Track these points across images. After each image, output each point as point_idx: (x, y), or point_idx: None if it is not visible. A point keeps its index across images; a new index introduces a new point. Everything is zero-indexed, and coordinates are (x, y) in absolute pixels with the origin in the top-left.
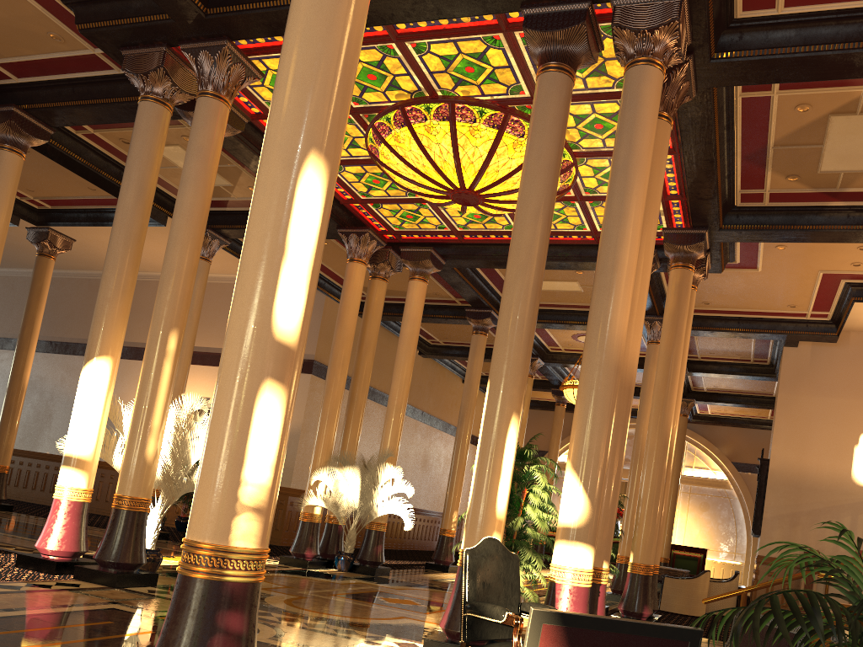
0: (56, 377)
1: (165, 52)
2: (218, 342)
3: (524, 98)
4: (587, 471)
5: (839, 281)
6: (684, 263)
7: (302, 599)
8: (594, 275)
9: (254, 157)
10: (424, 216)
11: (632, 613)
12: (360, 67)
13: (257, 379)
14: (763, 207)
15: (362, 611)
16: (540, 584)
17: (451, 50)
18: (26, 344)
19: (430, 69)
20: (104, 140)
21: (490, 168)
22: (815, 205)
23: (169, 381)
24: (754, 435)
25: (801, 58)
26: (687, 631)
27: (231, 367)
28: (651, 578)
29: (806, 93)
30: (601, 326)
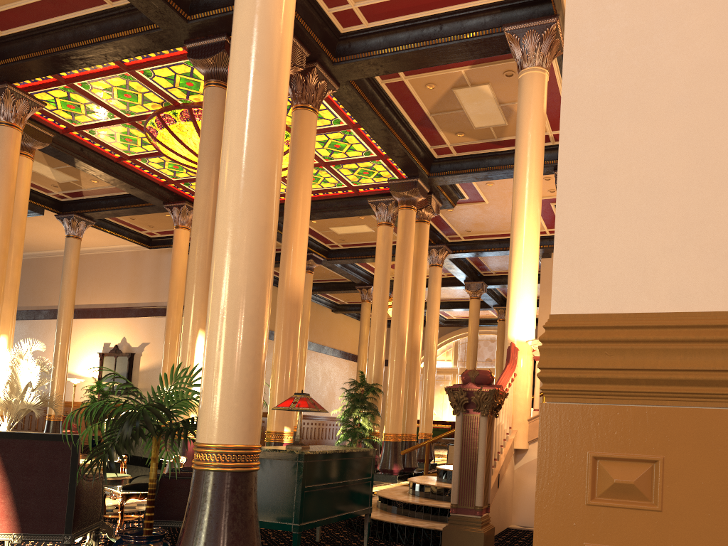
0: None
1: None
2: (113, 299)
3: None
4: None
5: (550, 205)
6: (406, 205)
7: None
8: None
9: (75, 159)
10: None
11: (385, 470)
12: (116, 90)
13: None
14: (455, 157)
15: None
16: None
17: (169, 73)
18: None
19: (163, 86)
20: None
21: None
22: (489, 151)
23: None
24: None
25: (390, 56)
26: (69, 436)
27: None
28: (399, 443)
29: (425, 76)
30: None
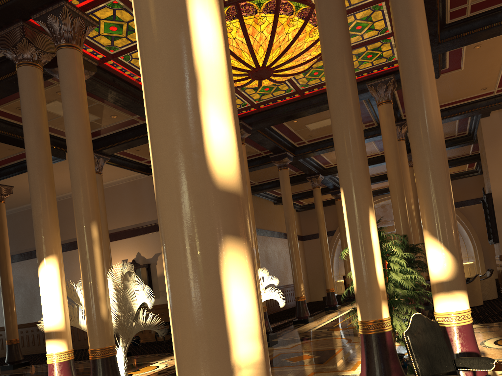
0: (31, 274)
1: (23, 26)
2: (122, 223)
3: None
4: (445, 234)
5: None
6: None
7: None
8: (401, 82)
9: (109, 91)
10: None
11: None
12: None
13: (213, 242)
14: (466, 18)
15: None
16: None
17: None
18: (4, 260)
19: None
20: (7, 112)
21: (274, 46)
22: None
23: (101, 259)
24: (459, 183)
25: None
26: None
27: (178, 237)
28: None
29: None
30: (422, 119)
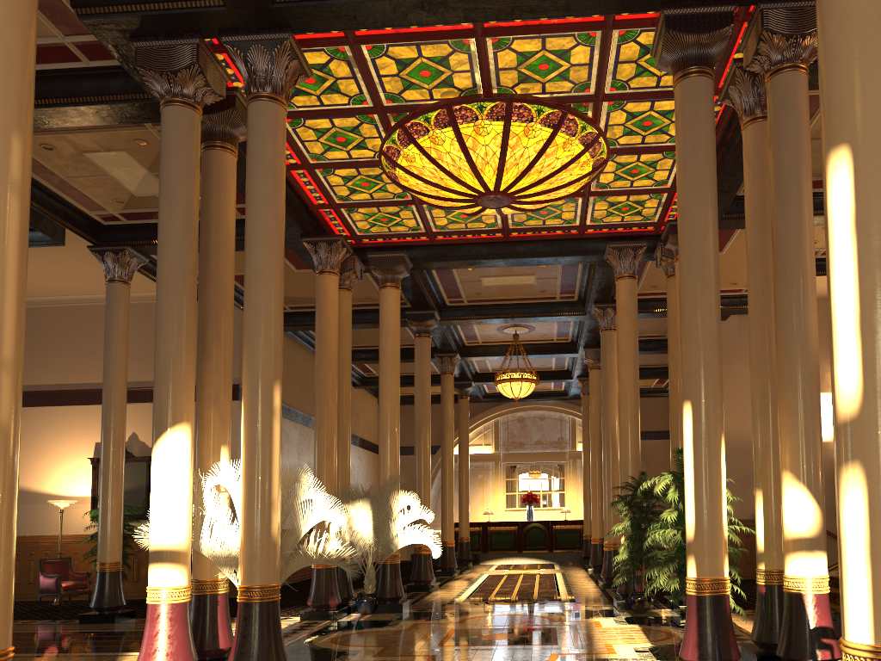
0: None
1: (198, 45)
2: None
3: (587, 95)
4: (814, 480)
5: None
6: None
7: (438, 658)
8: (777, 284)
9: (241, 163)
10: (402, 218)
11: None
12: (417, 63)
13: None
14: None
15: (511, 657)
16: (520, 584)
17: (534, 47)
18: None
19: (499, 66)
20: None
21: (534, 169)
22: None
23: (280, 442)
24: None
25: None
26: None
27: None
28: None
29: None
30: (801, 336)
